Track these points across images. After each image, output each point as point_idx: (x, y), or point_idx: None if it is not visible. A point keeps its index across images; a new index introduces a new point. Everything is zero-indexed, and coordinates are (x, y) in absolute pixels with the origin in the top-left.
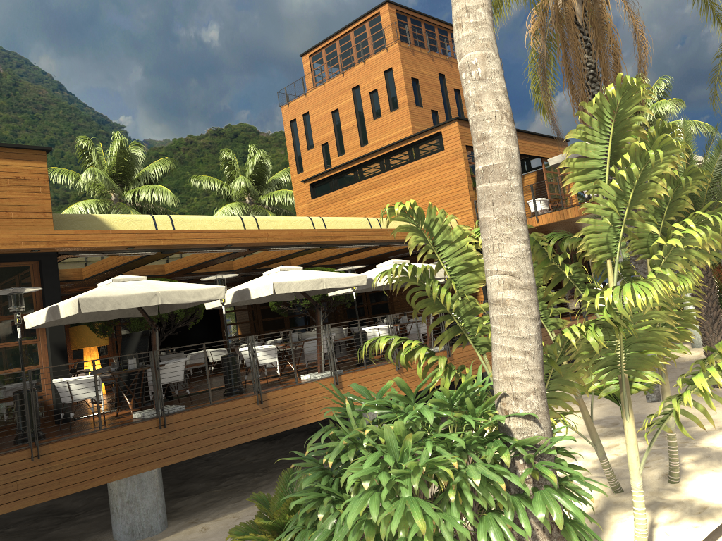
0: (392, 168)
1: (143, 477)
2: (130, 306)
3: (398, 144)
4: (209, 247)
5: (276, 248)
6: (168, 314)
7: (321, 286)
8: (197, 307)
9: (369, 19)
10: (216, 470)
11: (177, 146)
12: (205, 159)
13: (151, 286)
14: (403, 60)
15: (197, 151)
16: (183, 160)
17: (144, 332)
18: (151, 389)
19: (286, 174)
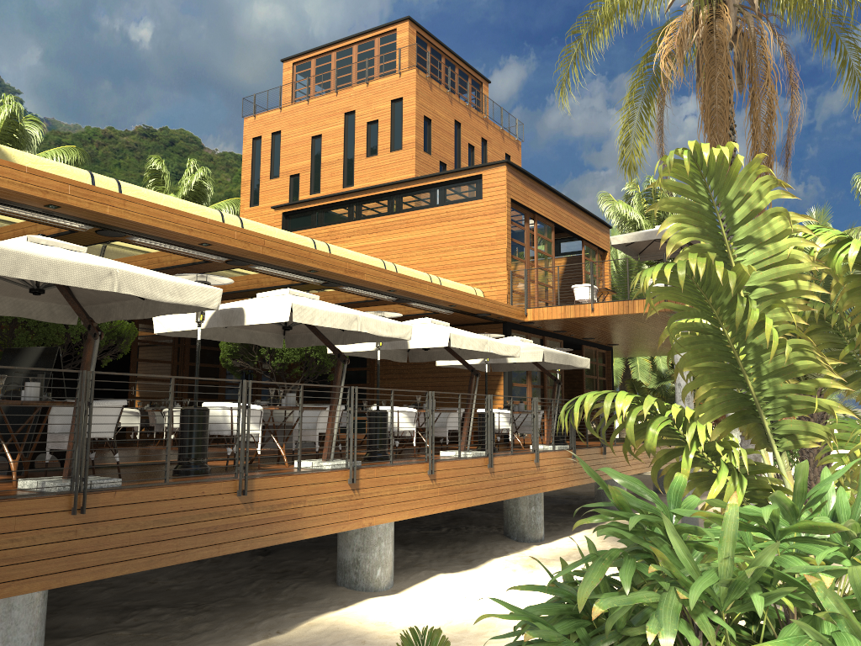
0: (404, 210)
1: (15, 602)
2: (64, 281)
3: (419, 181)
4: (173, 240)
5: (266, 268)
6: (69, 340)
7: (354, 326)
8: (123, 335)
9: (381, 34)
10: (110, 597)
11: (89, 138)
12: (125, 163)
13: (99, 260)
14: (418, 91)
15: (117, 150)
16: (94, 158)
17: (49, 349)
18: (53, 443)
19: (231, 206)
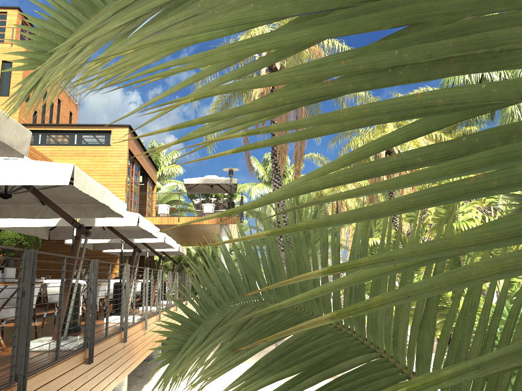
0: (48, 144)
1: None
2: (95, 196)
3: (63, 127)
4: None
5: None
6: None
7: (150, 229)
8: None
9: None
10: None
11: None
12: None
13: None
14: None
15: None
16: None
17: None
18: None
19: None
